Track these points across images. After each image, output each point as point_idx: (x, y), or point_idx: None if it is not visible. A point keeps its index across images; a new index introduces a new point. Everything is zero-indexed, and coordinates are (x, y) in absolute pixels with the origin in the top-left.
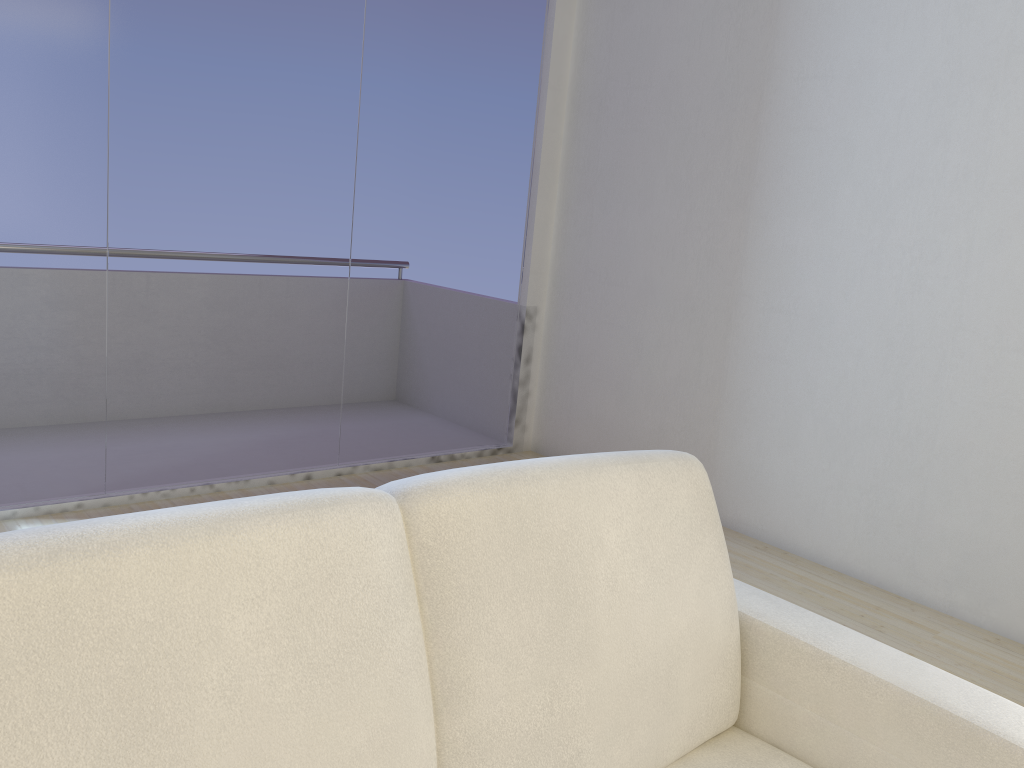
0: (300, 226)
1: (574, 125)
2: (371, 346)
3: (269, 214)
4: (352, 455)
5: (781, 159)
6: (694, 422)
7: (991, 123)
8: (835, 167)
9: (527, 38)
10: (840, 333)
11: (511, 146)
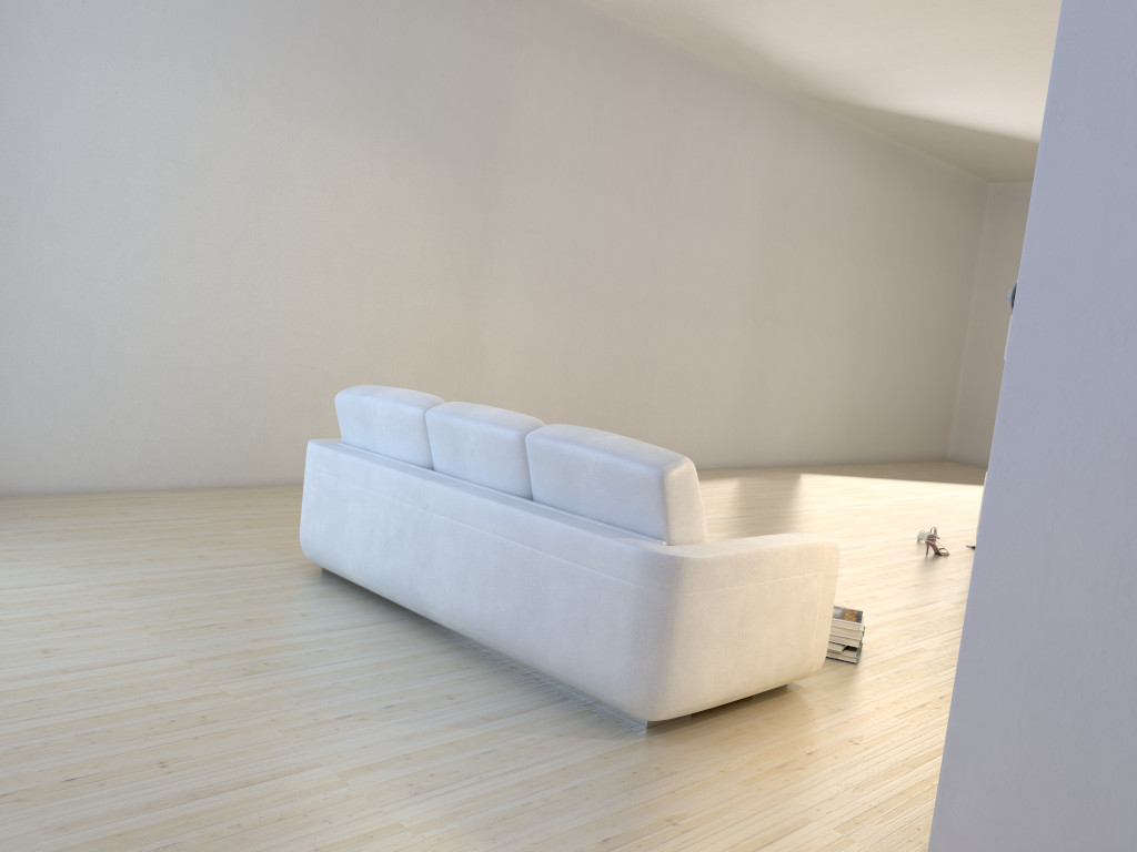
0: None
1: None
2: None
3: None
4: None
5: None
6: None
7: (128, 185)
8: (16, 197)
9: None
10: (37, 322)
11: None
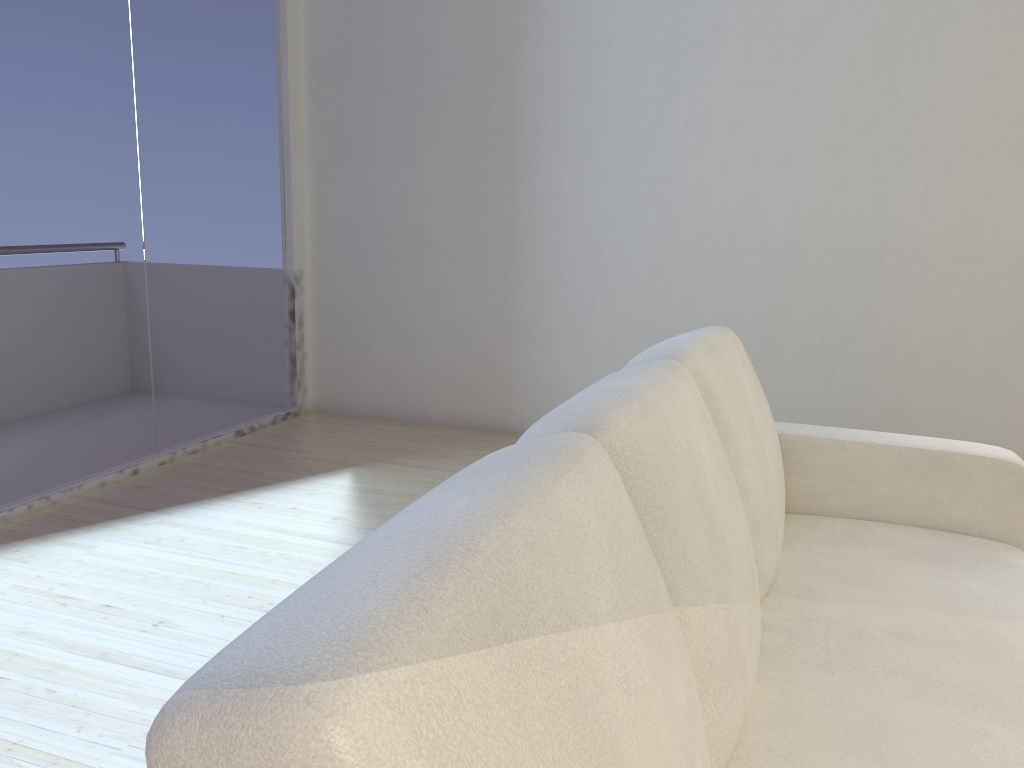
0: (95, 205)
1: (316, 91)
2: (172, 326)
3: (65, 194)
4: (168, 442)
5: (538, 116)
6: (487, 351)
7: (707, 82)
8: (587, 121)
9: (265, 4)
10: (609, 256)
11: (264, 113)
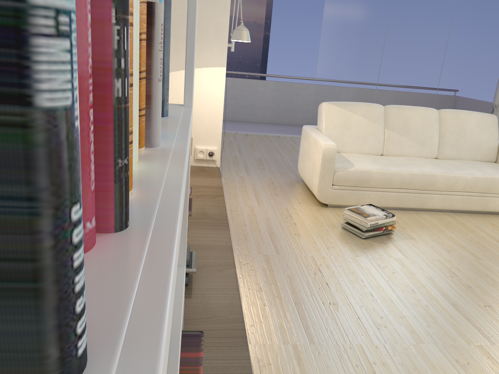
0: (425, 77)
1: None
2: None
3: (417, 73)
4: None
5: None
6: None
7: None
8: None
9: None
10: None
11: (496, 52)
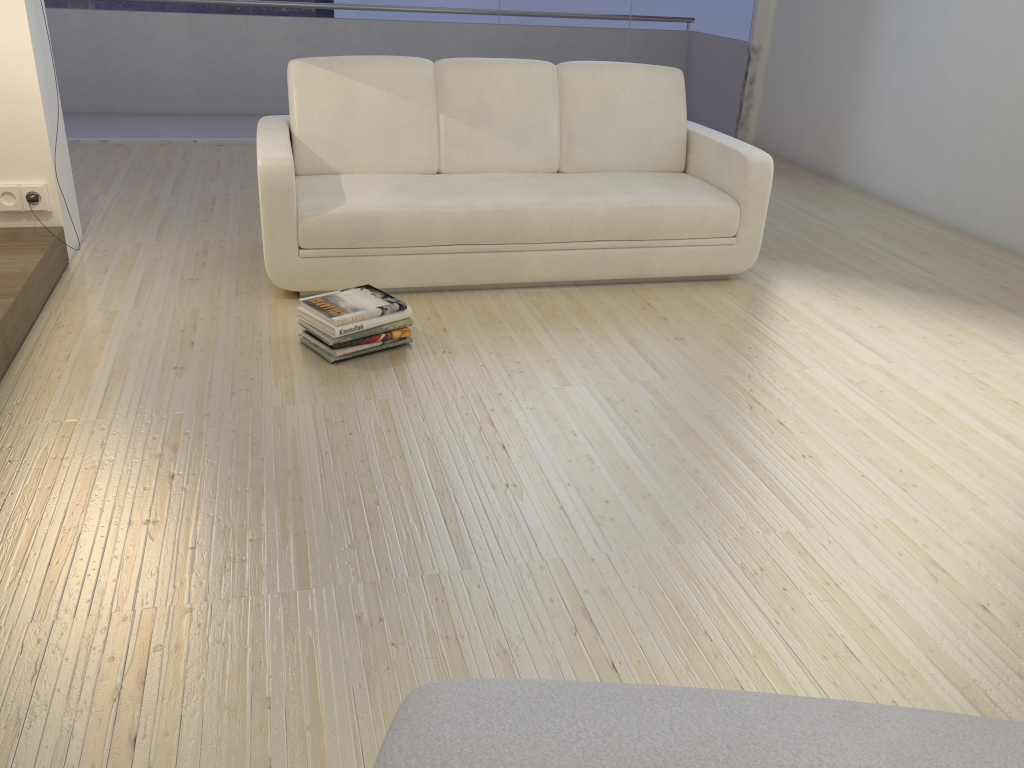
0: None
1: None
2: None
3: None
4: None
5: None
6: (833, 116)
7: None
8: None
9: None
10: (907, 48)
11: None
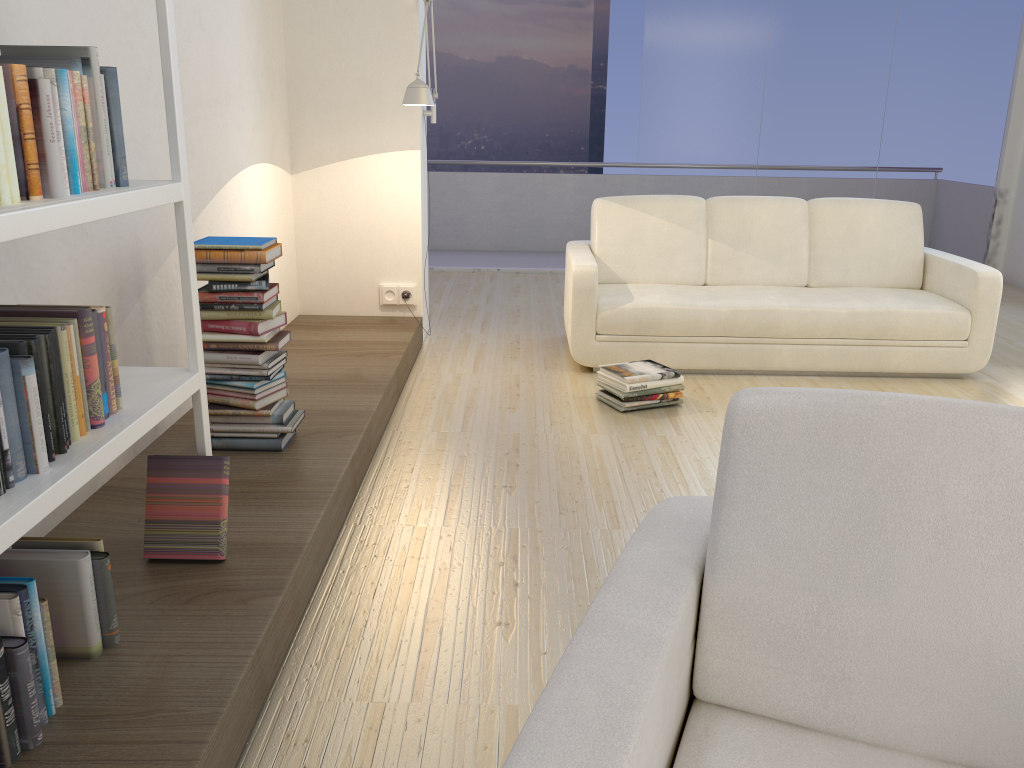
0: (850, 146)
1: None
2: None
3: (834, 141)
4: None
5: None
6: None
7: None
8: None
9: (1007, 23)
10: None
11: (991, 90)
